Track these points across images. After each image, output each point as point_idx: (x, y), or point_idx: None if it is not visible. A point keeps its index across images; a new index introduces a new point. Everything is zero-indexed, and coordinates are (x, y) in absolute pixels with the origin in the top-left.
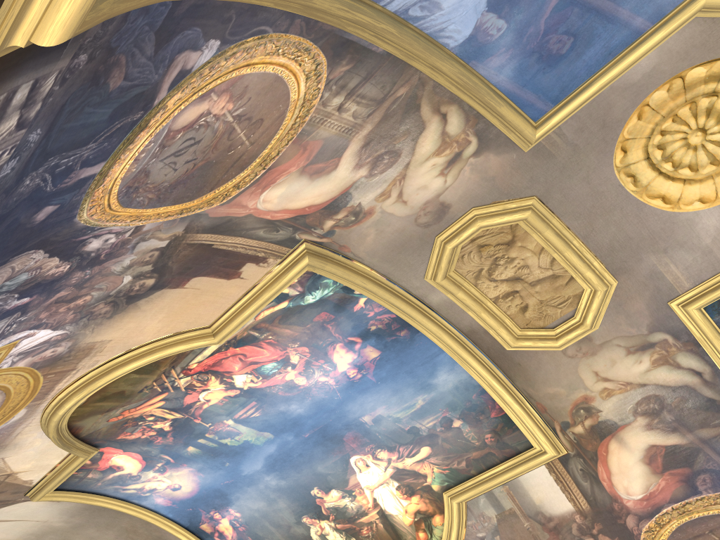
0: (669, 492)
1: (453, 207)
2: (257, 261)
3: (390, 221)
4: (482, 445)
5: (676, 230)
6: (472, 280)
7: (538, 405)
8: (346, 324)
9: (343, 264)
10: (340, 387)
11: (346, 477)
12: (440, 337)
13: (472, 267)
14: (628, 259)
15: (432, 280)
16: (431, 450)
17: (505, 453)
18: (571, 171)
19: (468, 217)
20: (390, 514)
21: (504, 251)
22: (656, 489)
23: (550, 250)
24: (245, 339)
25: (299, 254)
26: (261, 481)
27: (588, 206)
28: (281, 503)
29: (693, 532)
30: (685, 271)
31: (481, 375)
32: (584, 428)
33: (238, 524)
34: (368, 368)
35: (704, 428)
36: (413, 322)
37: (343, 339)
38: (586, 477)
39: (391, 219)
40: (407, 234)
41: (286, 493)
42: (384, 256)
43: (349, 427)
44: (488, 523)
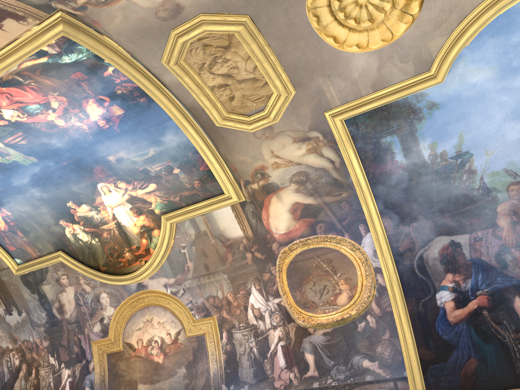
0: (300, 231)
1: (186, 9)
2: (17, 19)
3: (135, 9)
4: (192, 188)
5: (338, 64)
6: (197, 70)
7: (232, 167)
8: (98, 85)
9: (94, 37)
10: (92, 132)
11: (94, 197)
12: (169, 108)
13: (197, 60)
14: (305, 77)
15: (167, 64)
16: (156, 186)
17: (206, 195)
18: (276, 2)
19: (197, 20)
20: (124, 225)
21: (222, 53)
22: (293, 229)
23: (254, 59)
24: (11, 82)
25: (55, 20)
26: (27, 192)
27: (285, 32)
28: (44, 209)
29: (308, 256)
30: (339, 93)
31: (196, 141)
32: (258, 186)
33: (9, 220)
34: (114, 122)
35: (328, 196)
36: (150, 93)
37: (95, 96)
38: (254, 217)
39: (136, 8)
40: (149, 23)
41: (48, 203)
42: (129, 37)
43: (98, 162)
44: (189, 238)
